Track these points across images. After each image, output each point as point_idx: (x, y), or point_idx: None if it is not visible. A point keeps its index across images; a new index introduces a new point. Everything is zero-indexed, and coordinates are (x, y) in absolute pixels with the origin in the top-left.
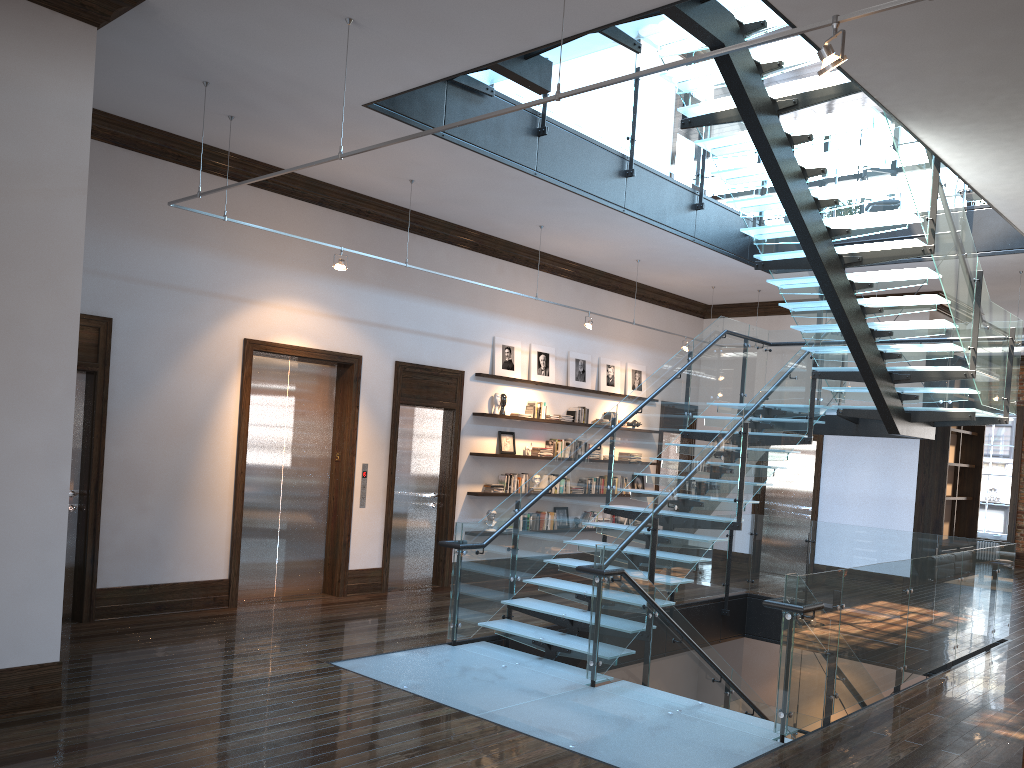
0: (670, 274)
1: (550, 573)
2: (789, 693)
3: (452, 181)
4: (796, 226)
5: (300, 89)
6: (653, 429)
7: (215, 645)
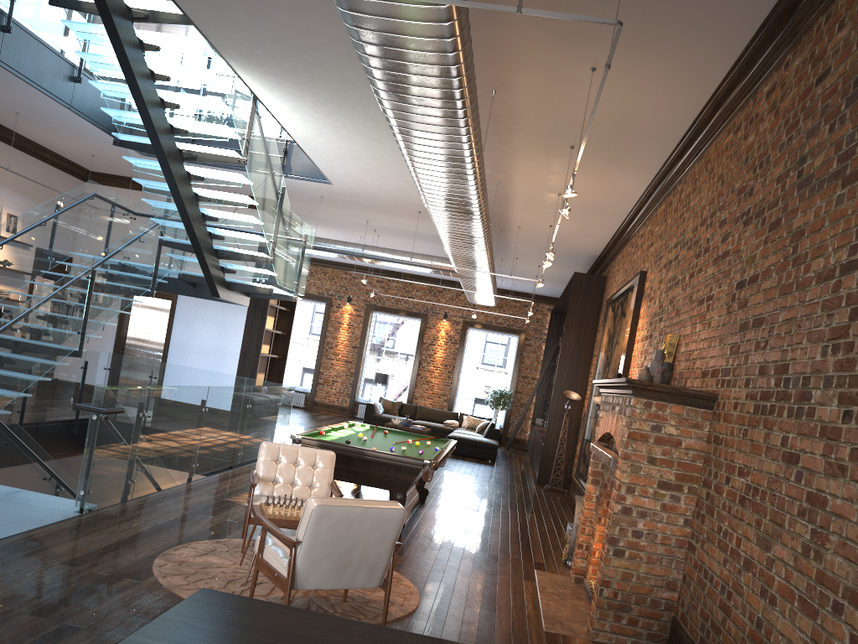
0: (51, 134)
1: None
2: (90, 476)
3: None
4: (144, 117)
5: None
6: (14, 266)
7: None
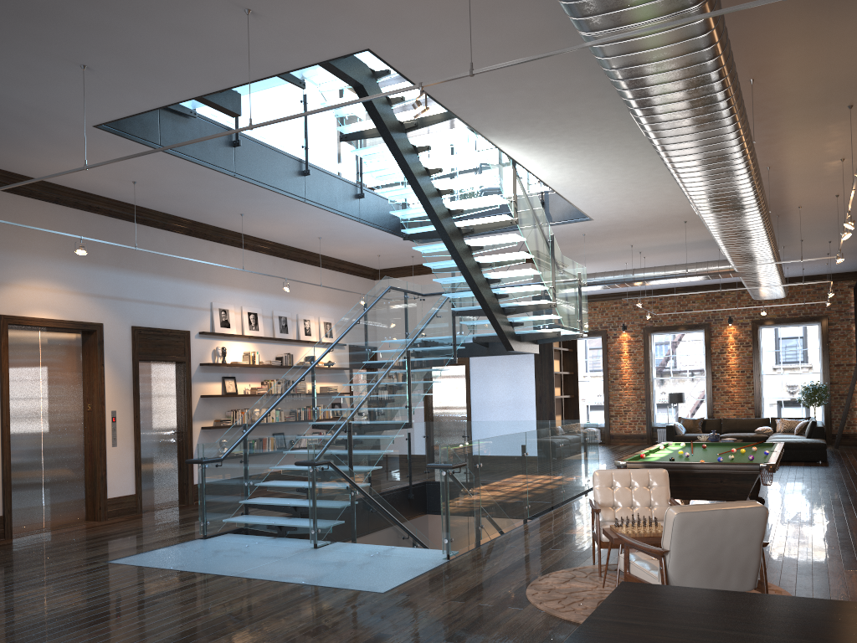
0: (345, 247)
1: (275, 477)
2: (449, 525)
3: (168, 182)
4: (426, 208)
5: (40, 114)
6: (343, 363)
7: (3, 564)
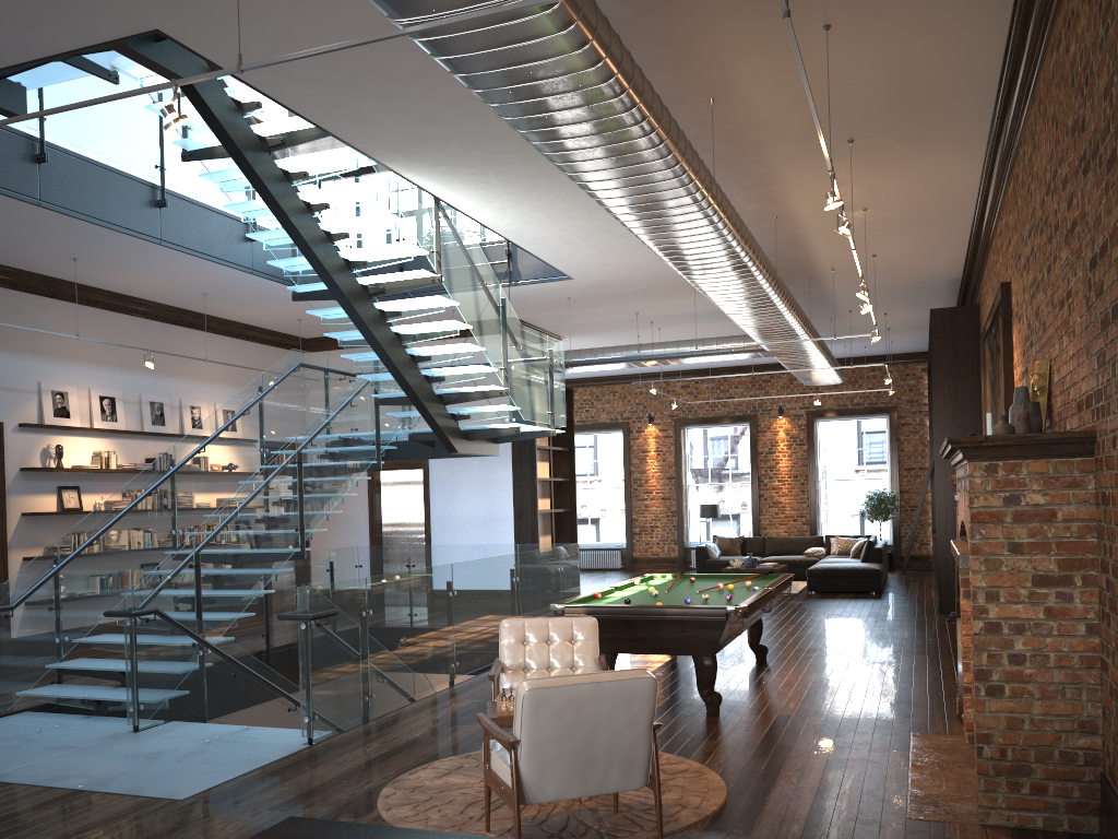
0: (248, 307)
1: (110, 629)
2: (311, 697)
3: None
4: (310, 258)
5: None
6: (223, 468)
7: None
